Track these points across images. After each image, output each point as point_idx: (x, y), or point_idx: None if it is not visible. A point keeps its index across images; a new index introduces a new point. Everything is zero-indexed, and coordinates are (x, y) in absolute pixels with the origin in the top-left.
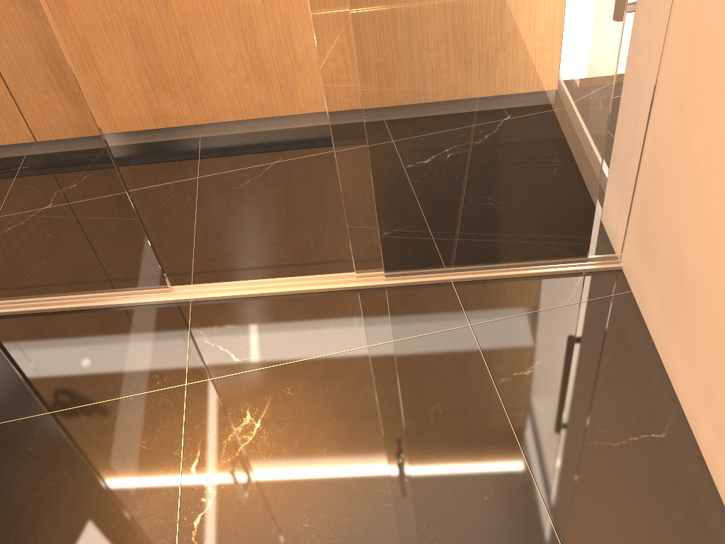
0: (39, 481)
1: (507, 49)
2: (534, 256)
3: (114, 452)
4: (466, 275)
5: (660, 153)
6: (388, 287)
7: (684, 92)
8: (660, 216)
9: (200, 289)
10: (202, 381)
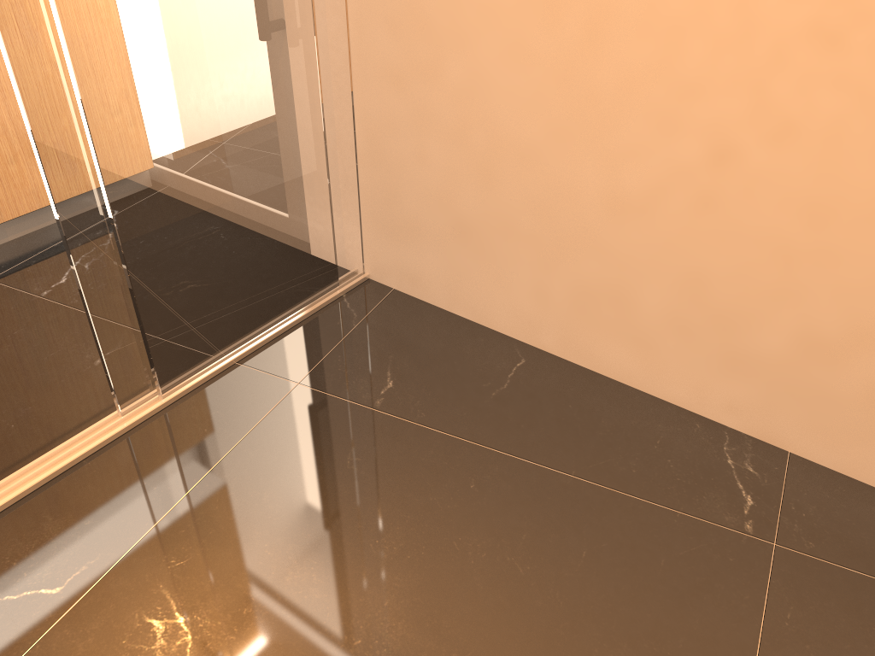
0: None
1: (234, 57)
2: (300, 295)
3: None
4: (246, 347)
5: (384, 136)
6: (171, 404)
7: (395, 67)
8: (409, 192)
9: None
10: (33, 647)
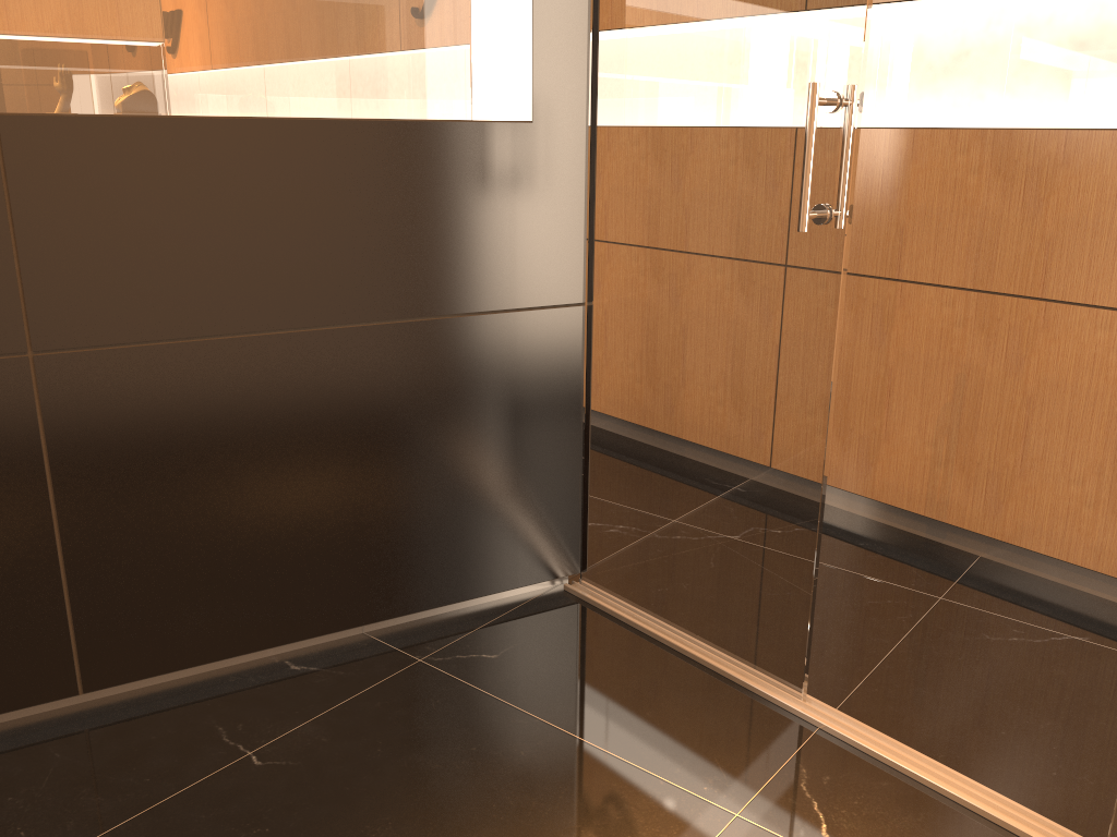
0: (504, 790)
1: None
2: None
3: (596, 823)
4: None
5: None
6: None
7: None
8: None
9: (841, 720)
10: (760, 826)
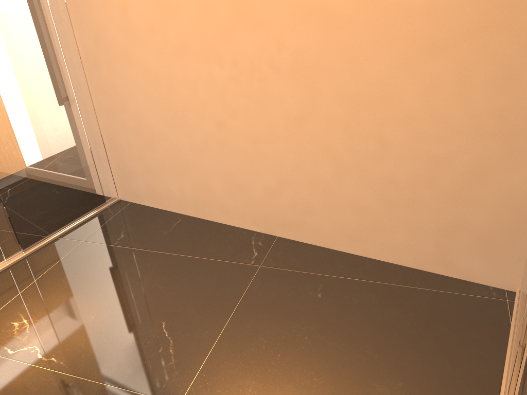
0: None
1: (39, 113)
2: (86, 207)
3: None
4: (62, 231)
5: (113, 137)
6: (28, 255)
7: (111, 109)
8: (127, 158)
9: None
10: None
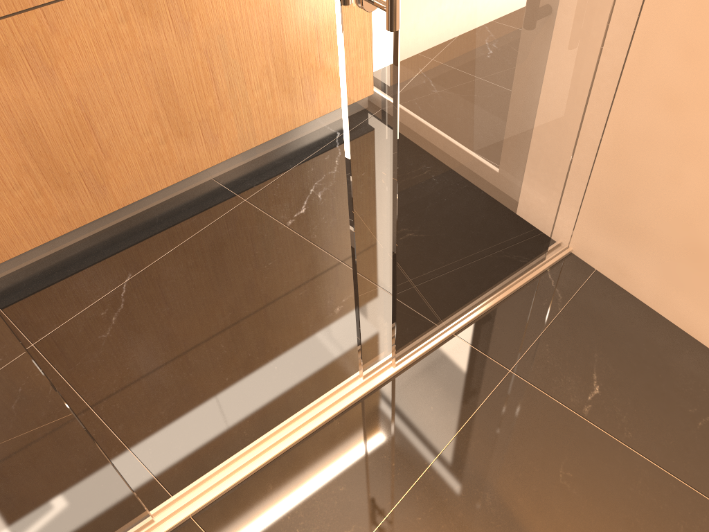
0: None
1: (528, 92)
2: (514, 274)
3: None
4: (463, 320)
5: (635, 146)
6: (400, 371)
7: (676, 91)
8: (645, 201)
9: (188, 494)
10: None
